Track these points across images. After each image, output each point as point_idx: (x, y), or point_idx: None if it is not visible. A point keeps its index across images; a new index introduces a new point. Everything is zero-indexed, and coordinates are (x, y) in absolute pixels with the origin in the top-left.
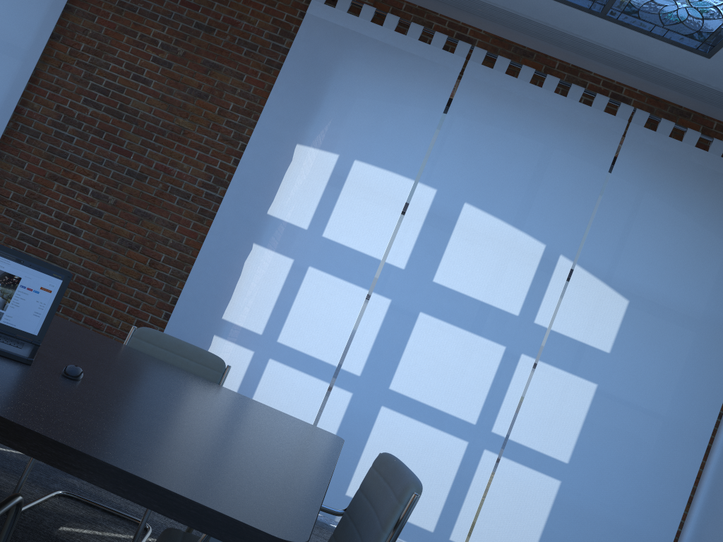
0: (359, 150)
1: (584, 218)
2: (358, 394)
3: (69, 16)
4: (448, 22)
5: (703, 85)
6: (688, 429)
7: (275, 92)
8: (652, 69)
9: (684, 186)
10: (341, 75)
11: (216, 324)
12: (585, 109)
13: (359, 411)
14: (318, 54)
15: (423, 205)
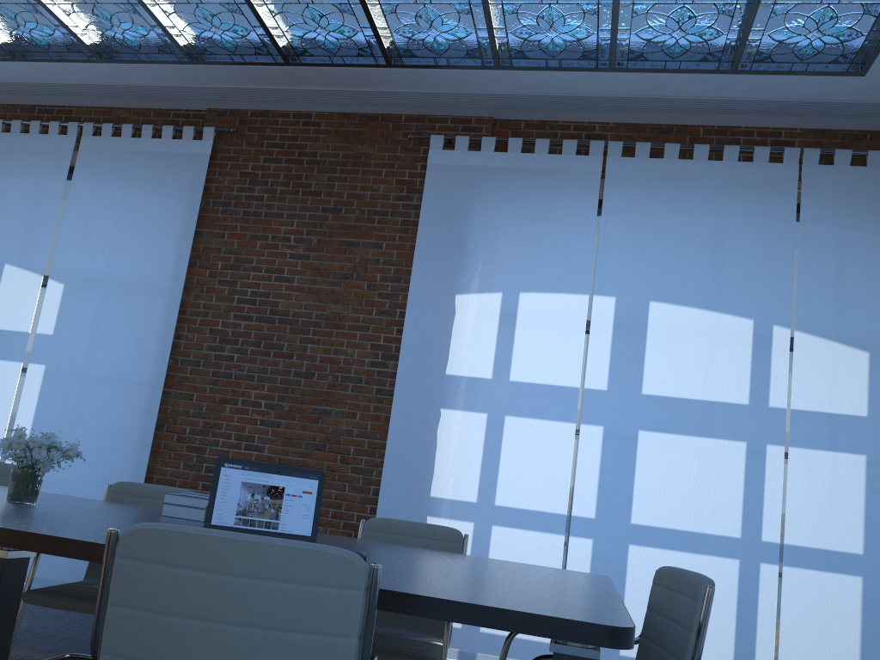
0: (521, 281)
1: (787, 278)
2: (599, 539)
3: (200, 240)
4: (573, 126)
5: (868, 102)
6: None
7: (418, 250)
8: (806, 104)
9: None
10: (480, 212)
11: (426, 504)
12: (747, 166)
13: (605, 556)
14: (451, 200)
15: (605, 317)
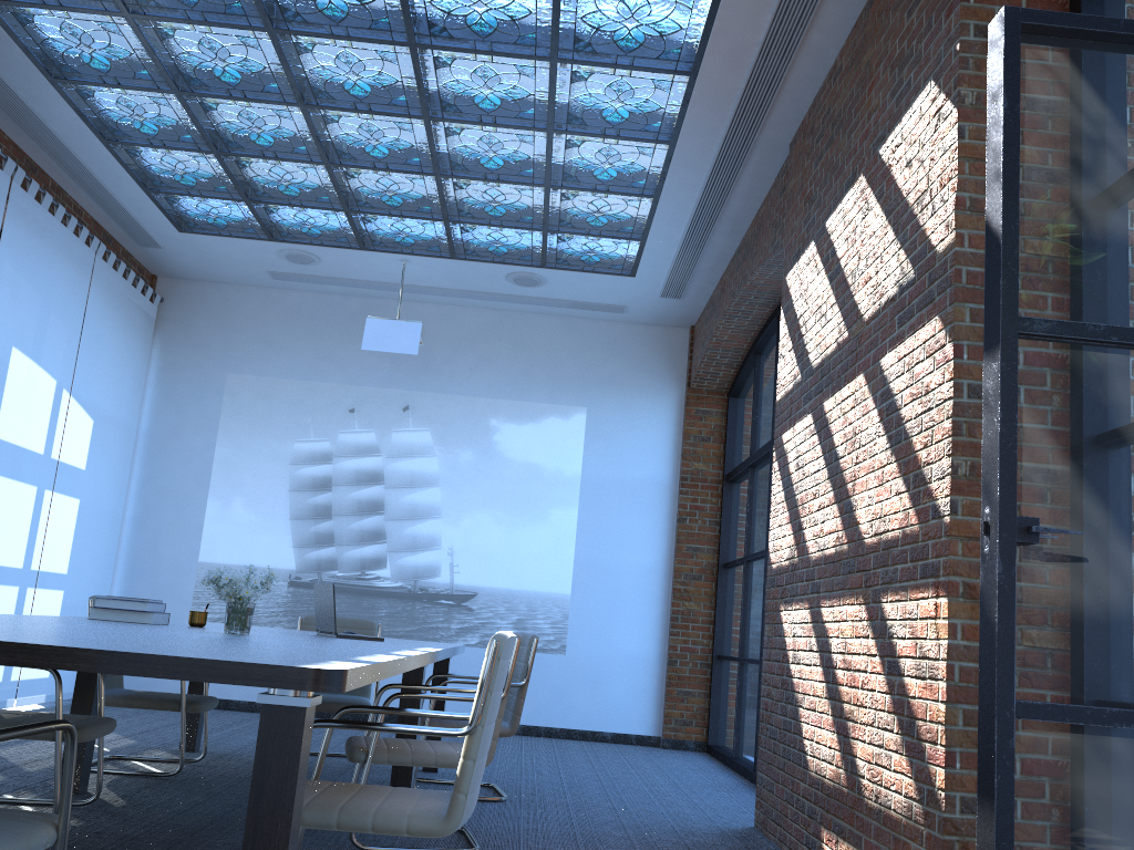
0: None
1: (76, 350)
2: None
3: None
4: None
5: (152, 236)
6: (115, 515)
7: None
8: (129, 218)
9: (118, 313)
10: None
11: None
12: (77, 240)
13: None
14: None
15: None
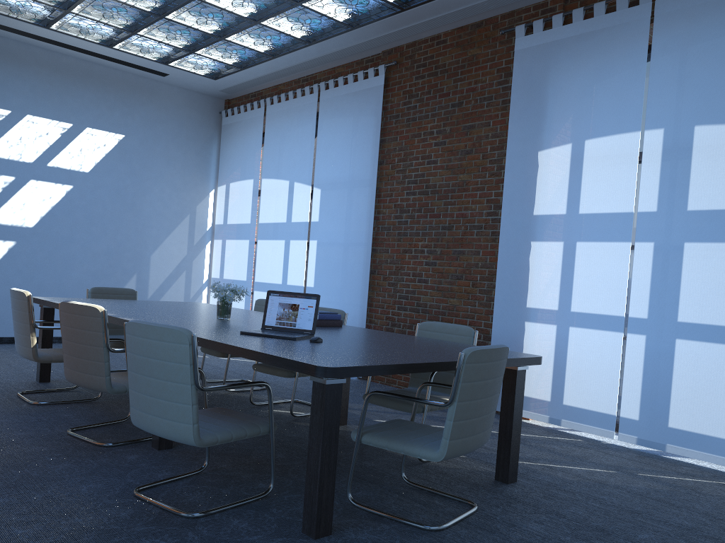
0: (586, 131)
1: None
2: (650, 335)
3: (384, 145)
4: None
5: None
6: None
7: (511, 122)
8: None
9: None
10: (553, 80)
11: (523, 313)
12: None
13: (655, 349)
14: (532, 76)
15: (655, 147)
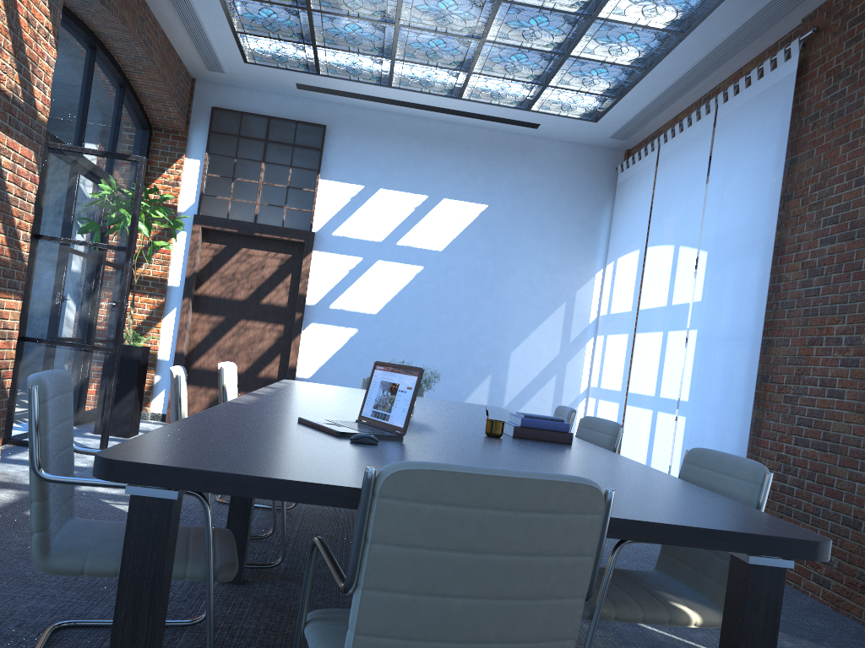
0: None
1: None
2: None
3: (794, 168)
4: None
5: None
6: None
7: None
8: None
9: None
10: None
11: None
12: None
13: None
14: None
15: None
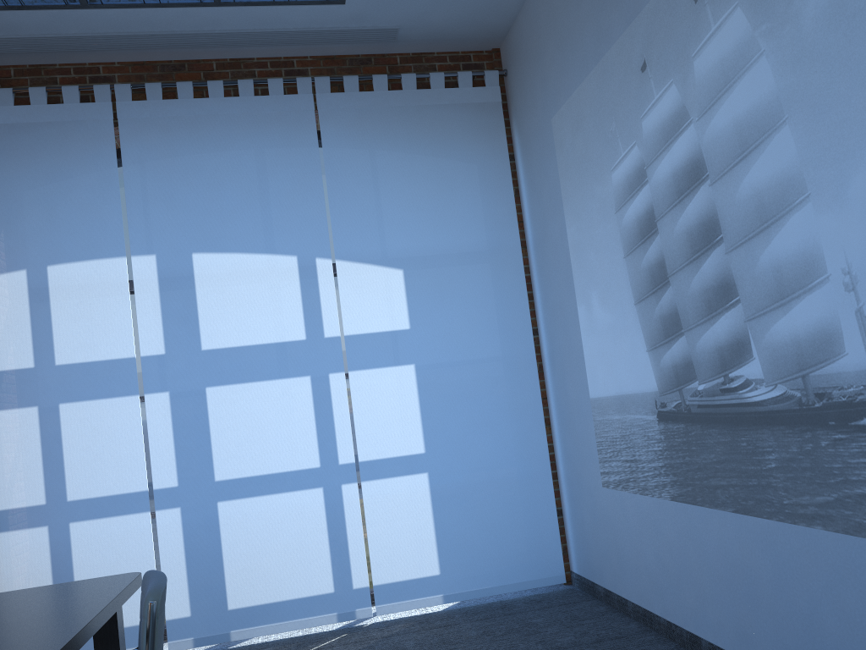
0: (47, 253)
1: (320, 210)
2: (186, 505)
3: None
4: (73, 69)
5: (359, 29)
6: (513, 360)
7: None
8: (304, 33)
9: (398, 134)
10: None
11: None
12: (265, 100)
13: (196, 520)
14: None
15: (149, 277)
